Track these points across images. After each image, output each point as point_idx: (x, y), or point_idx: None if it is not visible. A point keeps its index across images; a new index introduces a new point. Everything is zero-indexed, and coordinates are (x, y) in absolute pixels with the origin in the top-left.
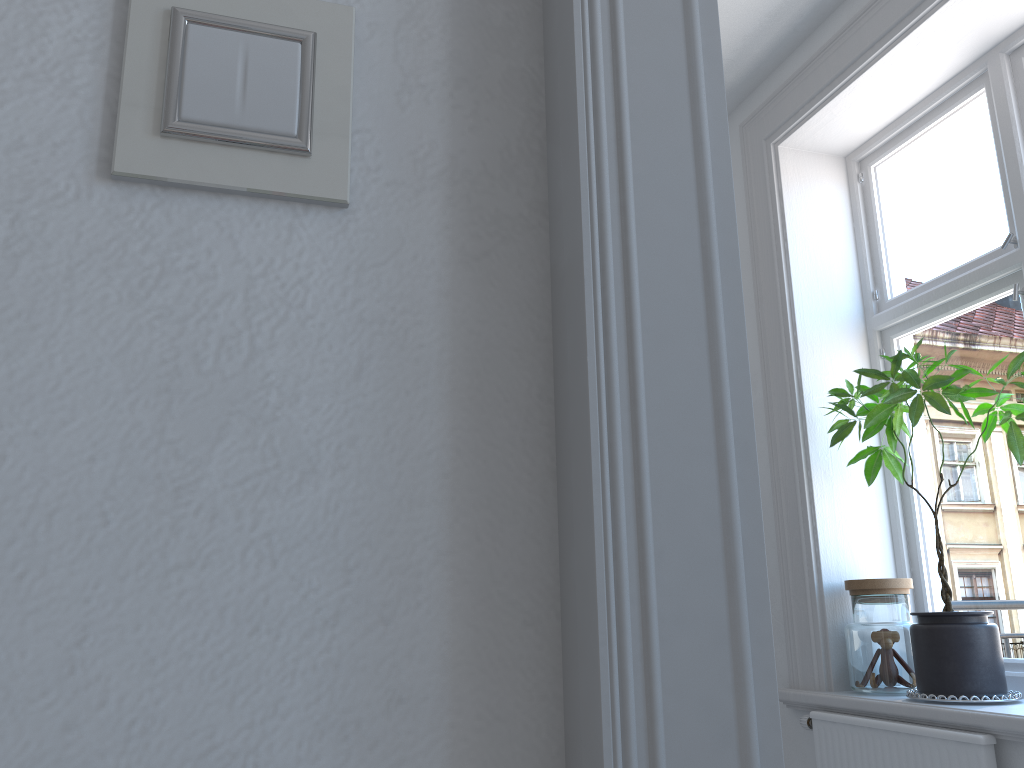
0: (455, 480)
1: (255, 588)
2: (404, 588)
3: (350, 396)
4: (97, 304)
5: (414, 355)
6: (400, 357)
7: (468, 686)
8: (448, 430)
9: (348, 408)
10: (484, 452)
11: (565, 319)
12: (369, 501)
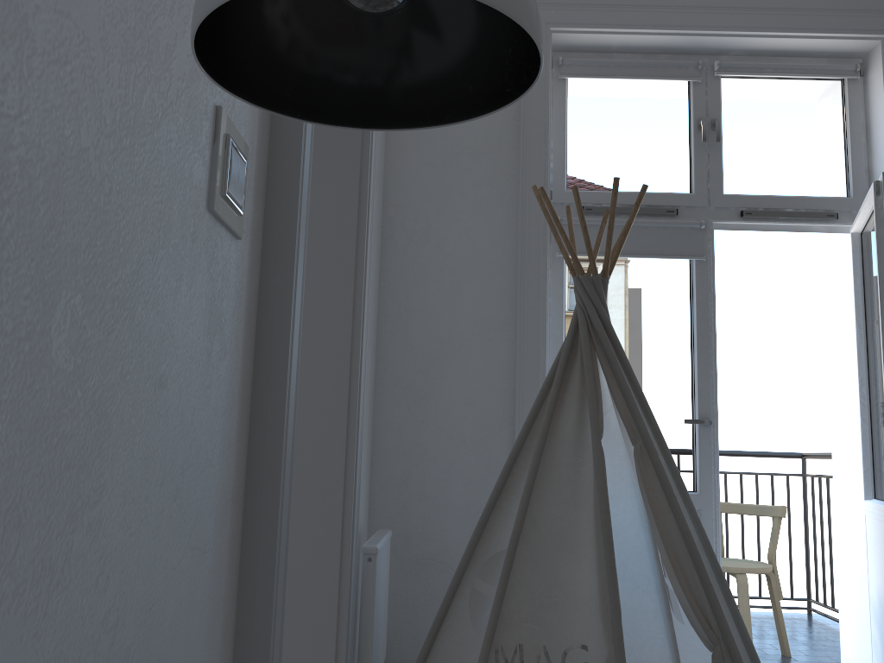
0: (242, 361)
1: (216, 397)
2: (233, 401)
3: (232, 322)
4: (203, 268)
5: (241, 308)
6: (239, 308)
7: (238, 440)
8: (243, 340)
9: (232, 327)
10: (246, 351)
11: (272, 304)
12: (232, 366)
